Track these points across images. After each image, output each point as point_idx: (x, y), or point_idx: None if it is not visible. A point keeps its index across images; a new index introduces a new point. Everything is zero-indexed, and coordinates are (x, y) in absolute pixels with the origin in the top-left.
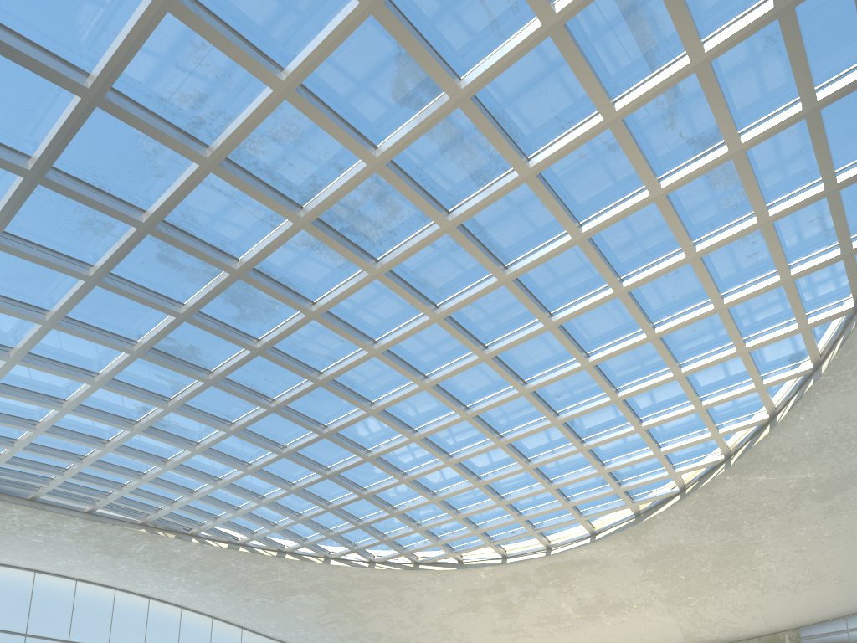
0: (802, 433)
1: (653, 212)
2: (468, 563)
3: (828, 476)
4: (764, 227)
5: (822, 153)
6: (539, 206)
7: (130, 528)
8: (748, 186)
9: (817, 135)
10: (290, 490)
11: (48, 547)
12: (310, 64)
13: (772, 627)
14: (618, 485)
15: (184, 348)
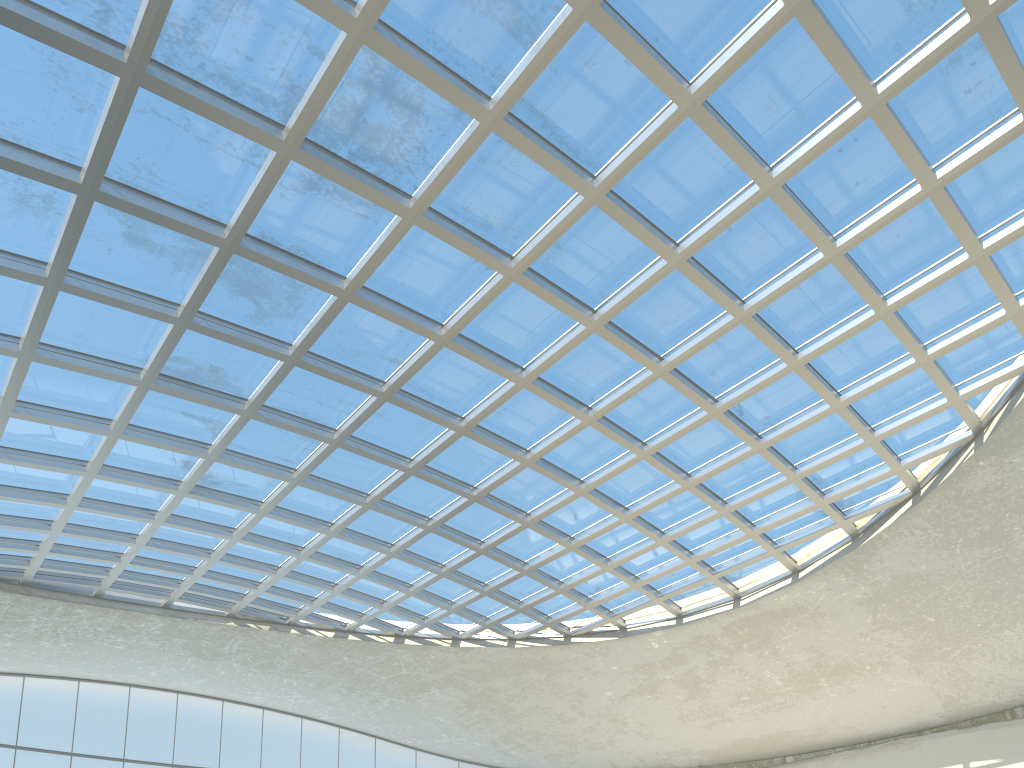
0: None
1: (799, 40)
2: (632, 628)
3: None
4: (984, 28)
5: None
6: (621, 64)
7: (216, 622)
8: None
9: None
10: (389, 553)
11: (134, 655)
12: None
13: None
14: (819, 495)
15: (204, 371)
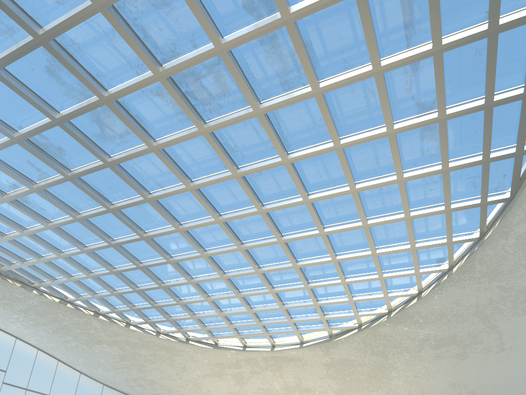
0: (433, 306)
1: (384, 144)
2: (221, 345)
3: (441, 335)
4: (444, 173)
5: (487, 136)
6: (318, 118)
7: None
8: (442, 143)
9: (487, 123)
10: (112, 271)
11: None
12: None
13: None
14: (323, 315)
15: (53, 147)
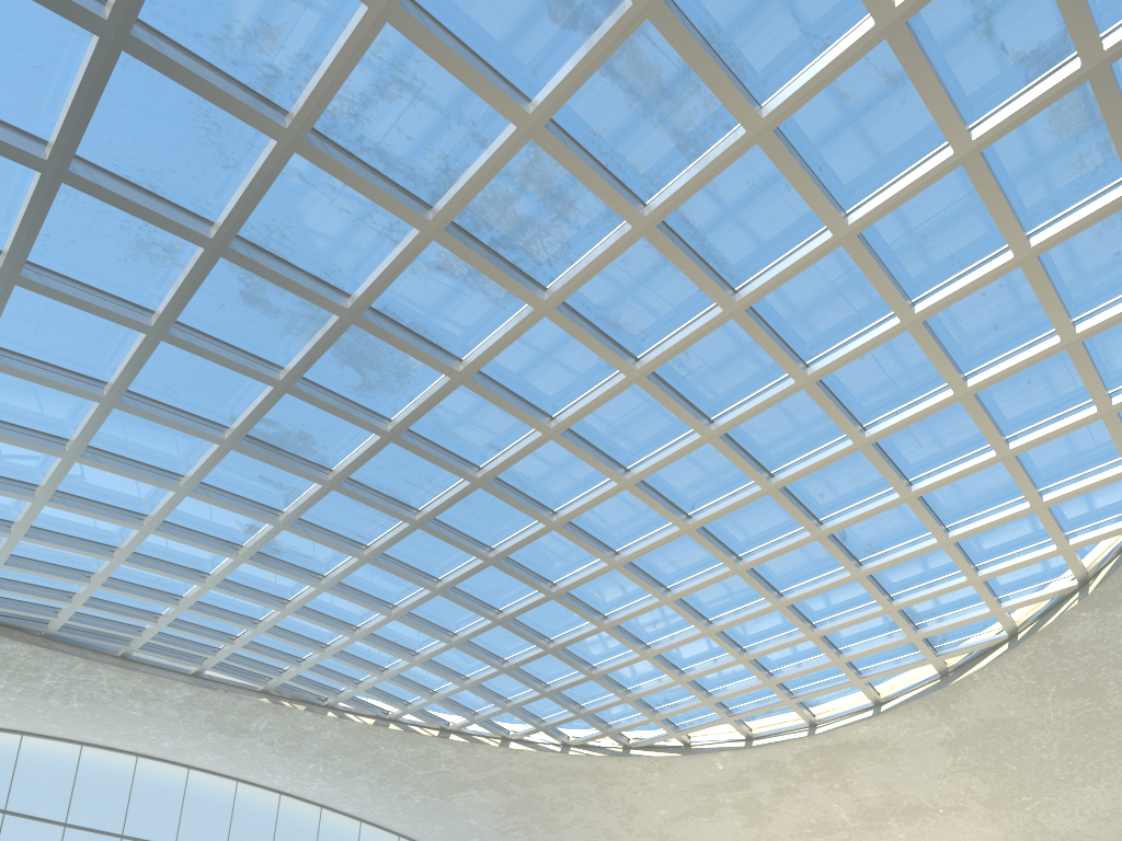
0: None
1: (960, 186)
2: (697, 746)
3: None
4: None
5: None
6: (781, 187)
7: (248, 697)
8: (1116, 127)
9: None
10: (451, 642)
11: (150, 723)
12: None
13: None
14: (913, 629)
15: (293, 436)
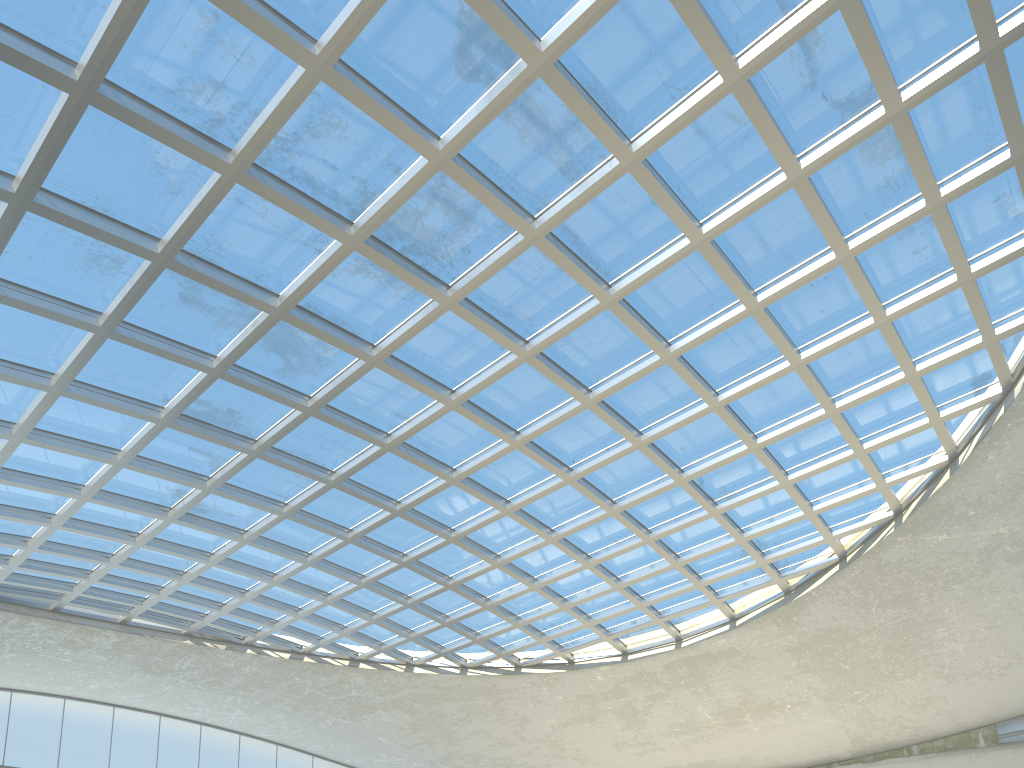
0: (991, 476)
1: (792, 202)
2: (580, 662)
3: None
4: (935, 211)
5: (1007, 108)
6: (647, 203)
7: (173, 640)
8: (913, 158)
9: (1000, 83)
10: (360, 583)
11: (78, 668)
12: (350, 30)
13: (961, 724)
14: (761, 556)
15: (221, 413)
